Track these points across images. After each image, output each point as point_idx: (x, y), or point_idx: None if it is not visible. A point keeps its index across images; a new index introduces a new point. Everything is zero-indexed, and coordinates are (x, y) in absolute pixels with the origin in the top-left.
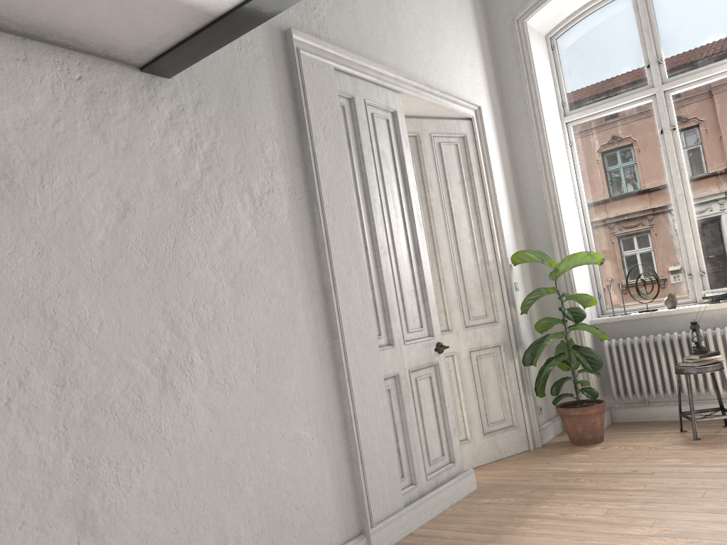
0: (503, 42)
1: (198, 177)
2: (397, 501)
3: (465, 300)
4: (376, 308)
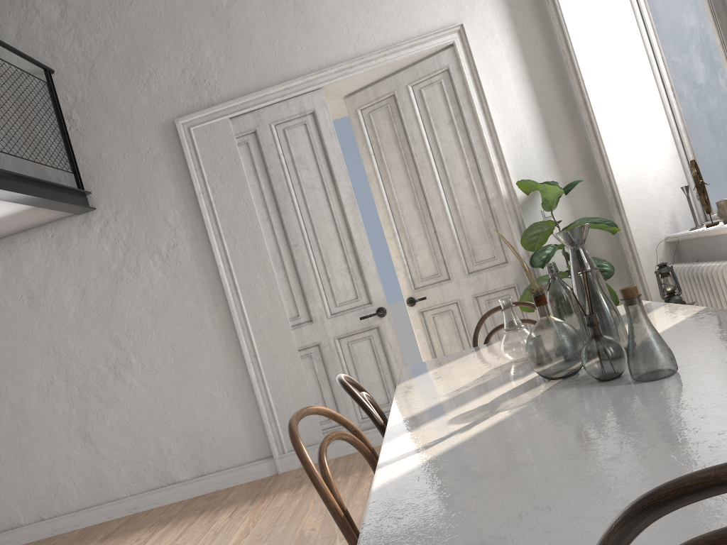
0: None
1: (122, 258)
2: (316, 437)
3: (467, 246)
4: (293, 295)
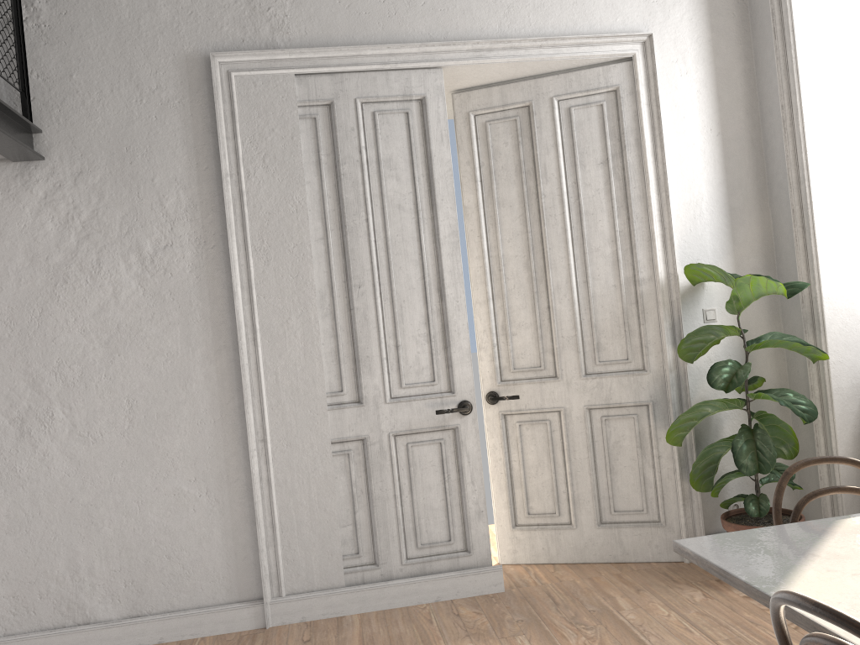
0: None
1: (73, 248)
2: (333, 578)
3: (591, 336)
4: (339, 359)
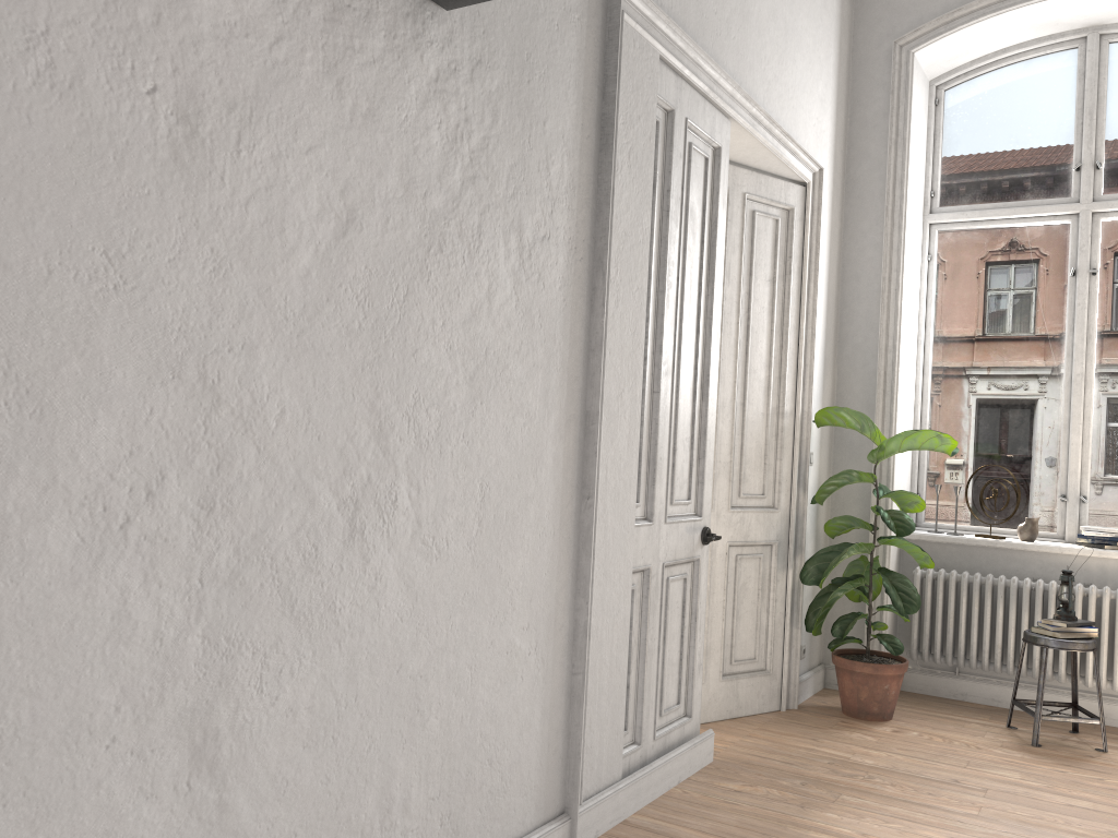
0: (870, 76)
1: (456, 191)
2: (615, 768)
3: (738, 465)
4: (640, 458)
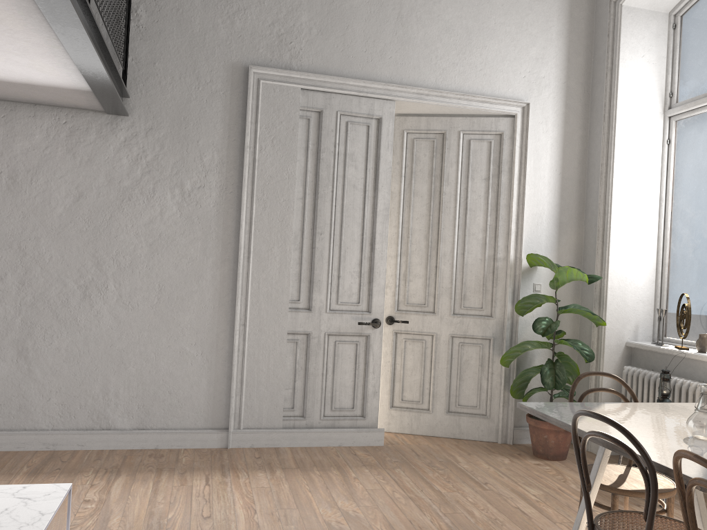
0: (602, 27)
1: (138, 178)
2: (275, 422)
3: (460, 290)
4: (300, 279)
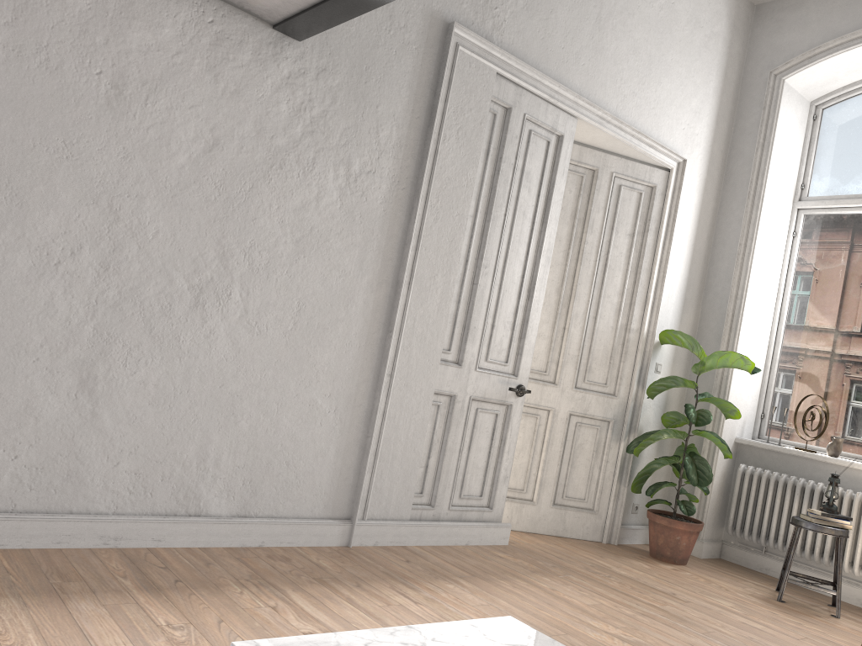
0: (752, 97)
1: (297, 138)
2: (403, 511)
3: (586, 360)
4: (455, 323)
